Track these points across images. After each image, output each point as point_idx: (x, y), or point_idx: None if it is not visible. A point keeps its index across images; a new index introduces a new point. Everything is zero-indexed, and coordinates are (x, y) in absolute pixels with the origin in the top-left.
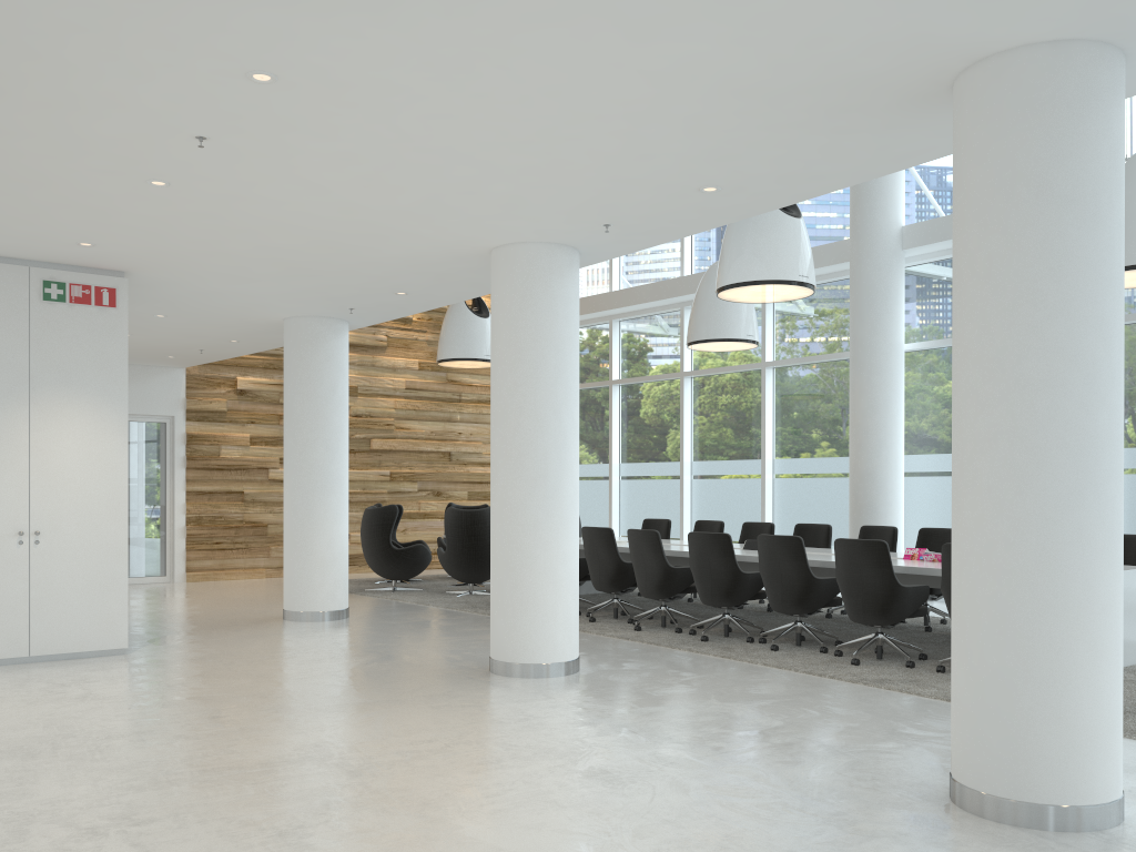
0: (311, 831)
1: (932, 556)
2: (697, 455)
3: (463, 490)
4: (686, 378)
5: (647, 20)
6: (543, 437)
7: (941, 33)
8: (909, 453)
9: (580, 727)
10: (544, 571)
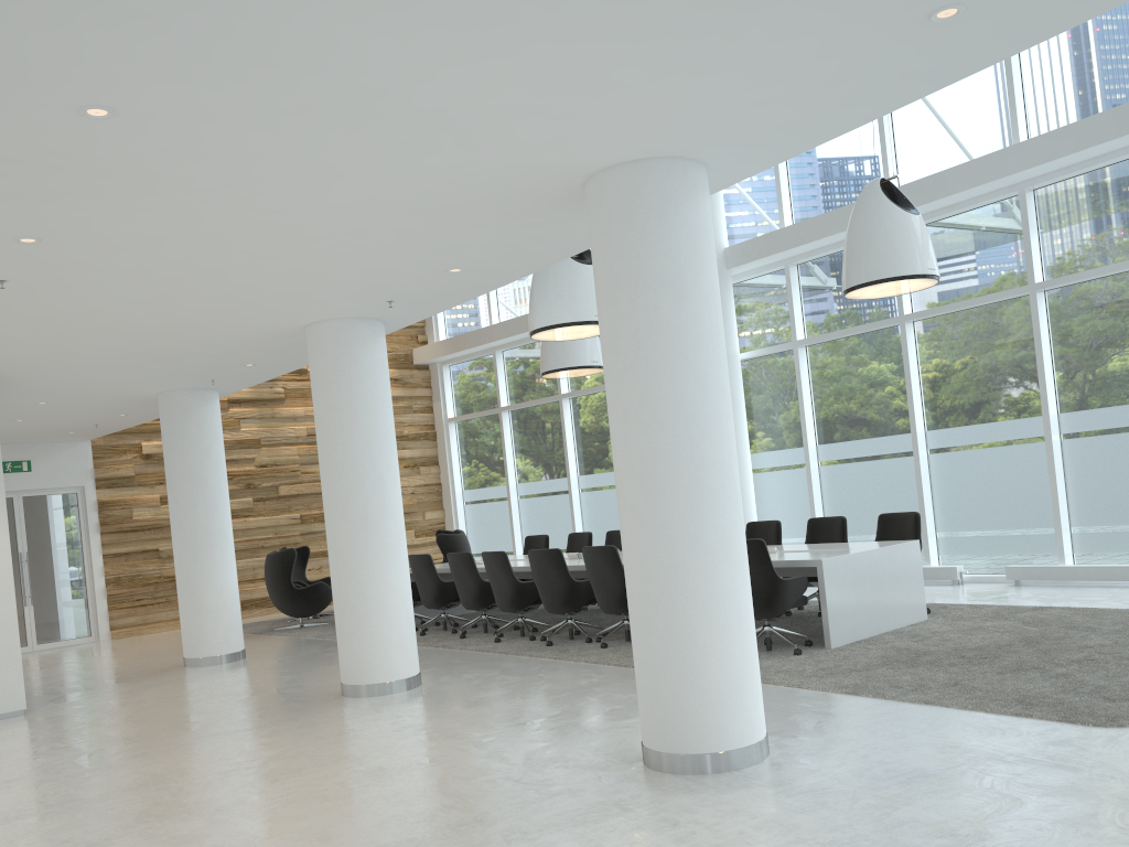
0: (115, 841)
1: None
2: (582, 470)
3: None
4: (564, 400)
5: (309, 179)
6: (362, 486)
7: (544, 164)
8: (757, 451)
9: (387, 734)
10: (376, 602)
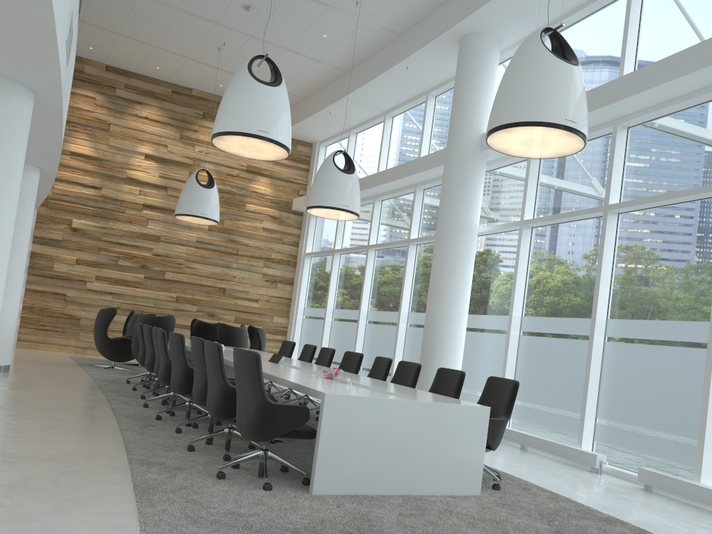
0: None
1: (327, 373)
2: (371, 306)
3: (231, 315)
4: (370, 250)
5: None
6: None
7: None
8: (480, 313)
9: None
10: None
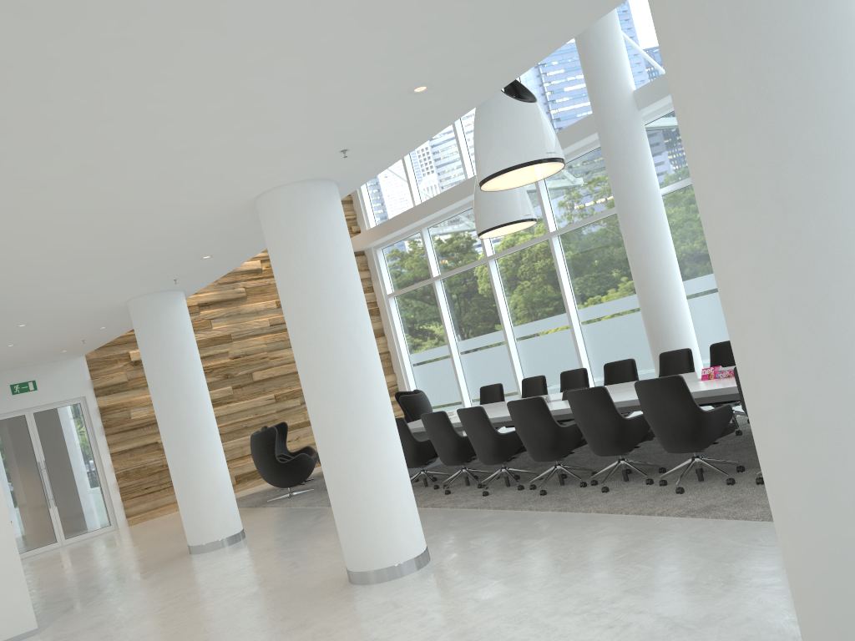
0: None
1: (727, 372)
2: (515, 321)
3: None
4: (490, 262)
5: None
6: (341, 360)
7: None
8: (686, 279)
9: None
10: (372, 482)
